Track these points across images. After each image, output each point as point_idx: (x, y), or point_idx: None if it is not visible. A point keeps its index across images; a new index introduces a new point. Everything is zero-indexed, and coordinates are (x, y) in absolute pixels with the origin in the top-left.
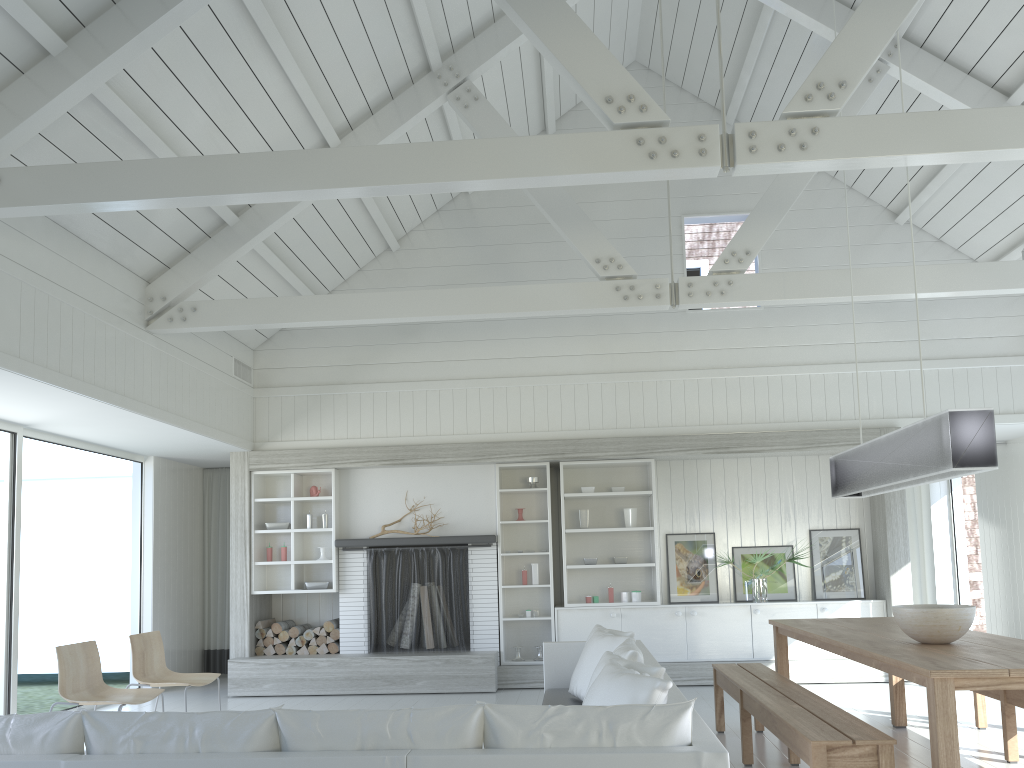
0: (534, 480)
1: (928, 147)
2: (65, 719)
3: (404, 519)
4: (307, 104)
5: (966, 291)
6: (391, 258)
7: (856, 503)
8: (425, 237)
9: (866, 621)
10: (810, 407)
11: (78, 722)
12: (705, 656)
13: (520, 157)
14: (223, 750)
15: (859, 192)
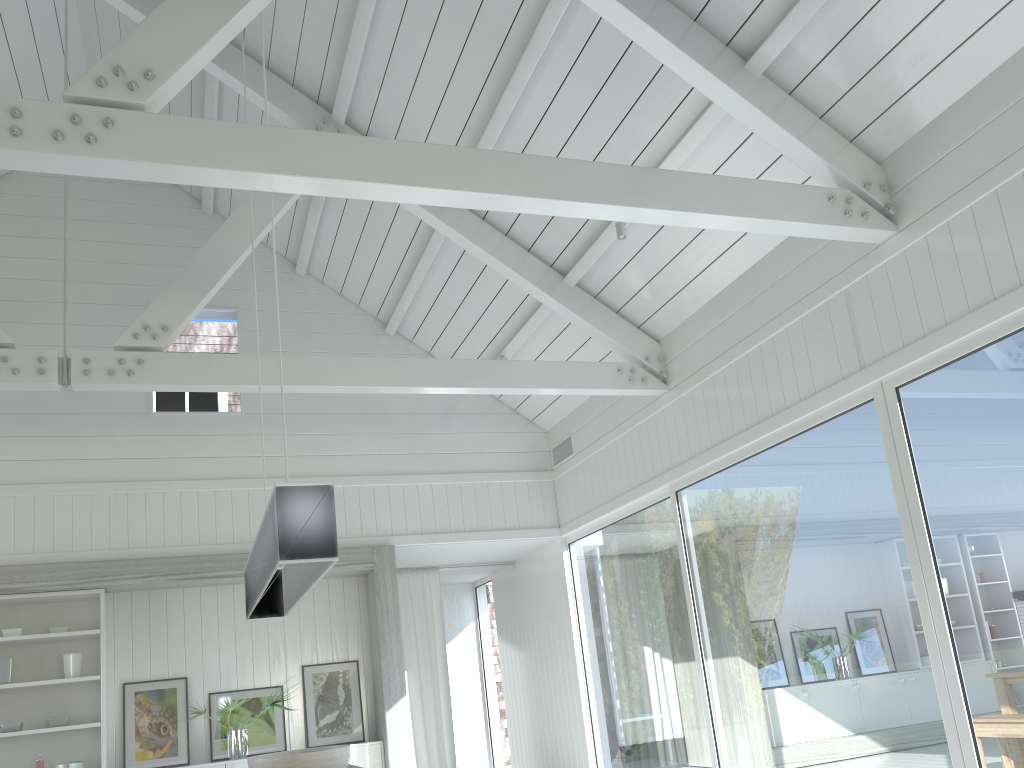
0: None
1: (258, 165)
2: None
3: None
4: None
5: (415, 387)
6: None
7: (355, 632)
8: None
9: None
10: None
11: None
12: None
13: None
14: None
15: (349, 299)
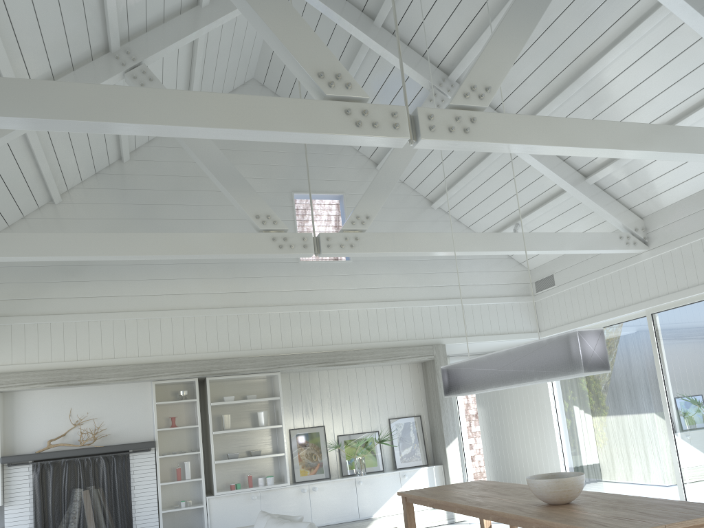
0: (185, 393)
1: (545, 141)
2: None
3: (69, 433)
4: None
5: (506, 251)
6: (54, 209)
7: (417, 398)
8: (85, 194)
9: (469, 486)
10: (387, 331)
11: None
12: (325, 521)
13: (249, 112)
14: None
15: (408, 185)
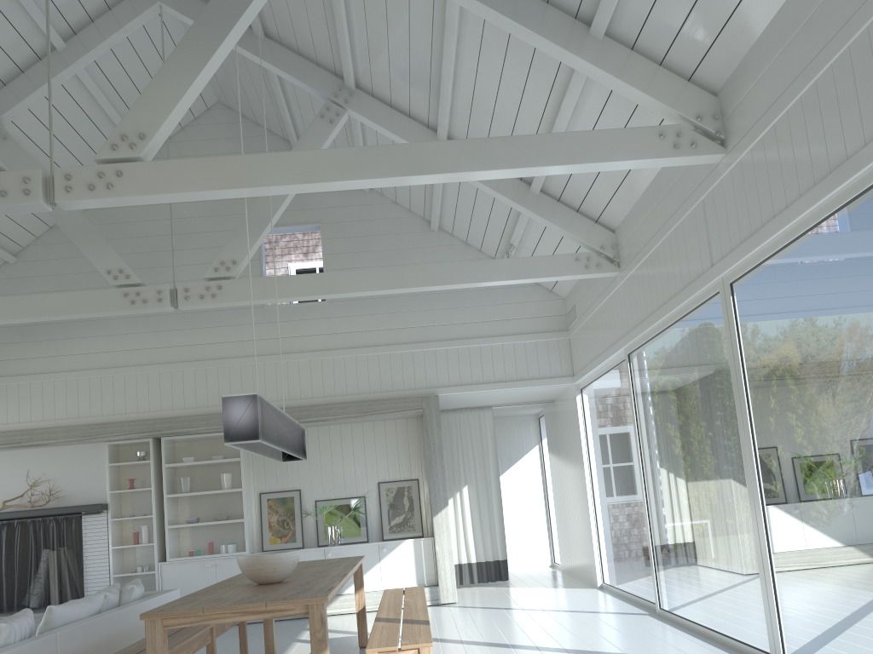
0: (141, 454)
1: (210, 185)
2: None
3: (26, 494)
4: None
5: (409, 288)
6: (10, 269)
7: (415, 458)
8: (40, 250)
9: (322, 562)
10: (368, 382)
11: None
12: None
13: None
14: None
15: (403, 206)
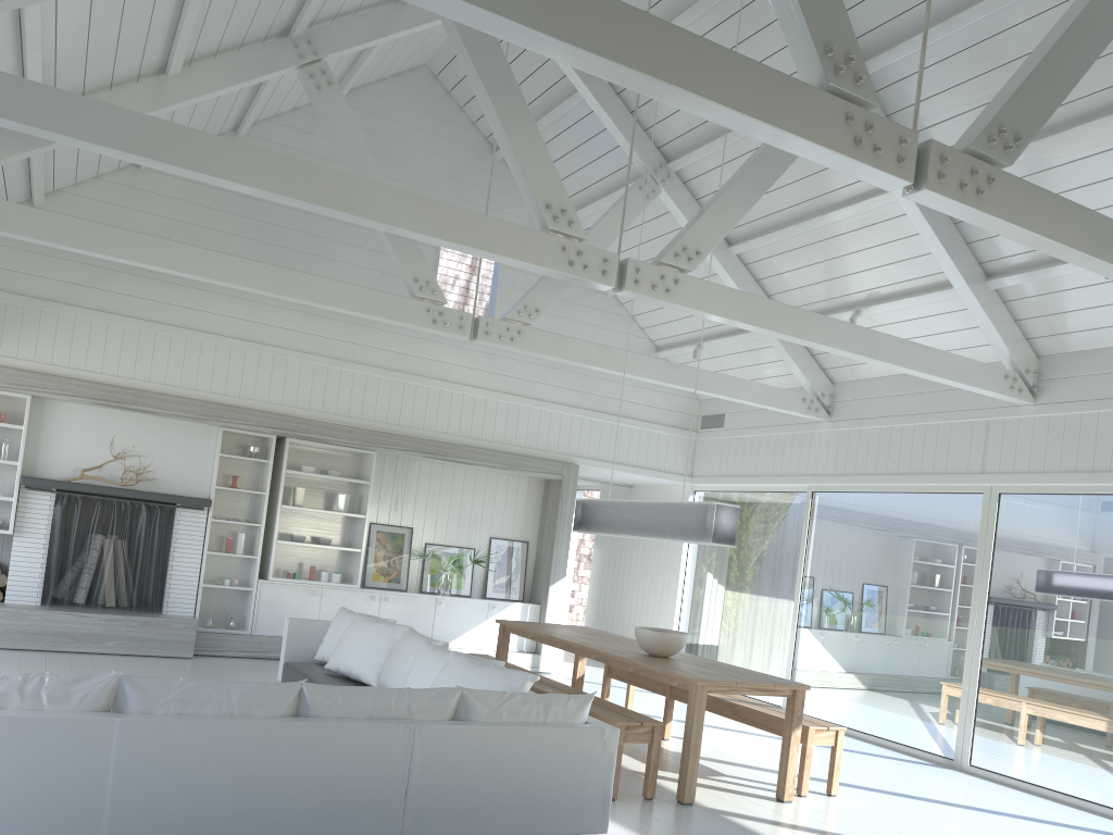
0: (257, 450)
1: (737, 316)
2: (105, 681)
3: (106, 466)
4: (181, 38)
5: (677, 385)
6: (137, 176)
7: (530, 520)
8: None
9: (573, 629)
10: (515, 433)
11: (115, 684)
12: None
13: (475, 231)
14: (255, 714)
15: None
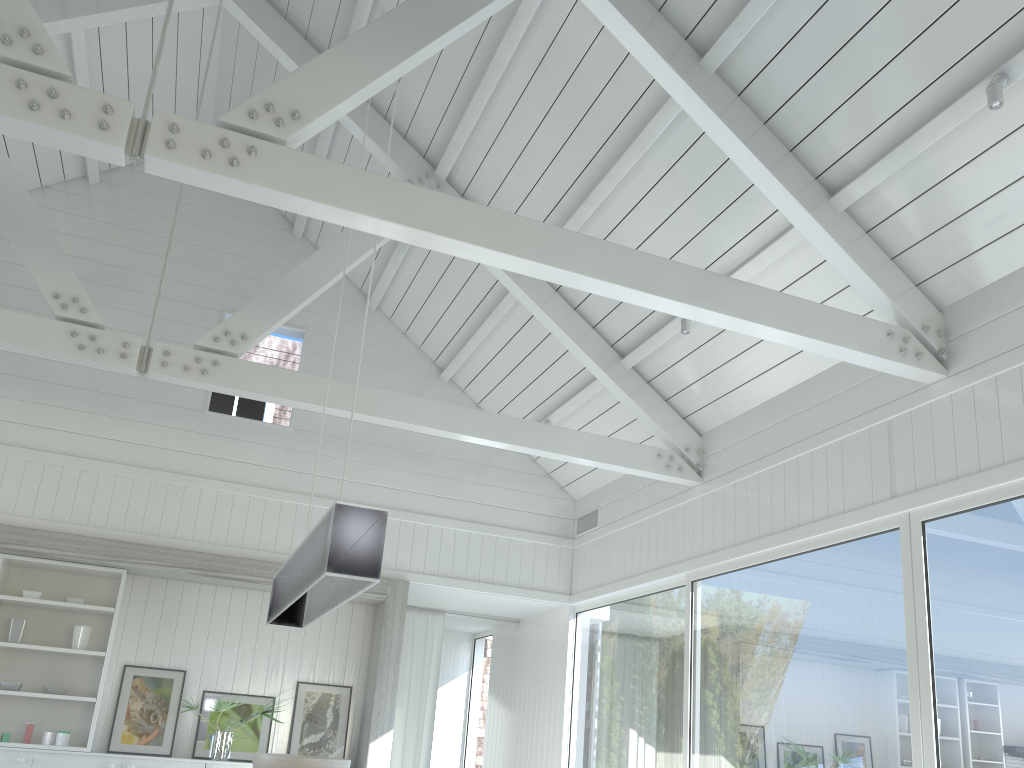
0: None
1: (375, 211)
2: None
3: None
4: None
5: (463, 435)
6: None
7: (354, 658)
8: None
9: None
10: None
11: None
12: None
13: None
14: None
15: (412, 340)
